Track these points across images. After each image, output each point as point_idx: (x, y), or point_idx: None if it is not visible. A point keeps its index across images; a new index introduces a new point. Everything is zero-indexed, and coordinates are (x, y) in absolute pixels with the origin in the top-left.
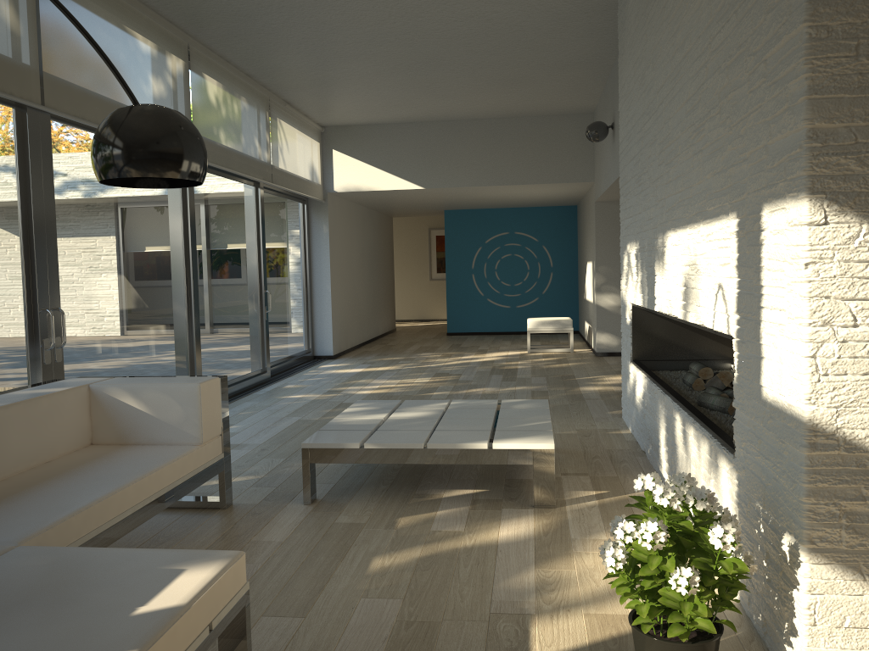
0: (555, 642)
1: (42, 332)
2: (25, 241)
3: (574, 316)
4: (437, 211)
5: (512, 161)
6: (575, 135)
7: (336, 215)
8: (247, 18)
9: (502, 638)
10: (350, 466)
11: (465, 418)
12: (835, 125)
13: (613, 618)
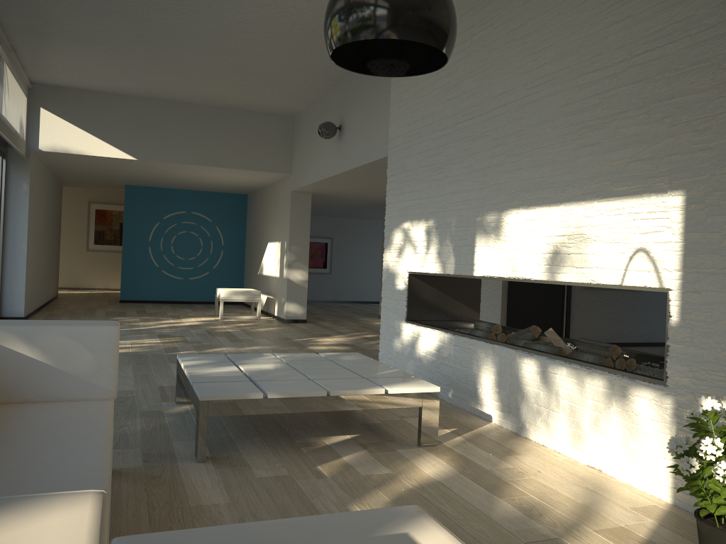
0: None
1: None
2: None
3: None
4: (116, 185)
5: (223, 146)
6: (278, 132)
7: (34, 174)
8: None
9: None
10: (193, 422)
11: (319, 368)
12: None
13: (617, 531)
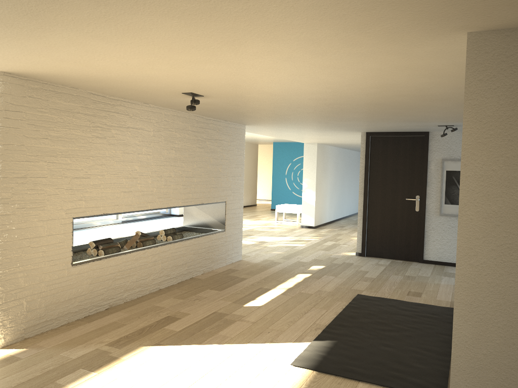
0: None
1: None
2: None
3: None
4: (272, 142)
5: None
6: None
7: None
8: None
9: None
10: None
11: None
12: None
13: None
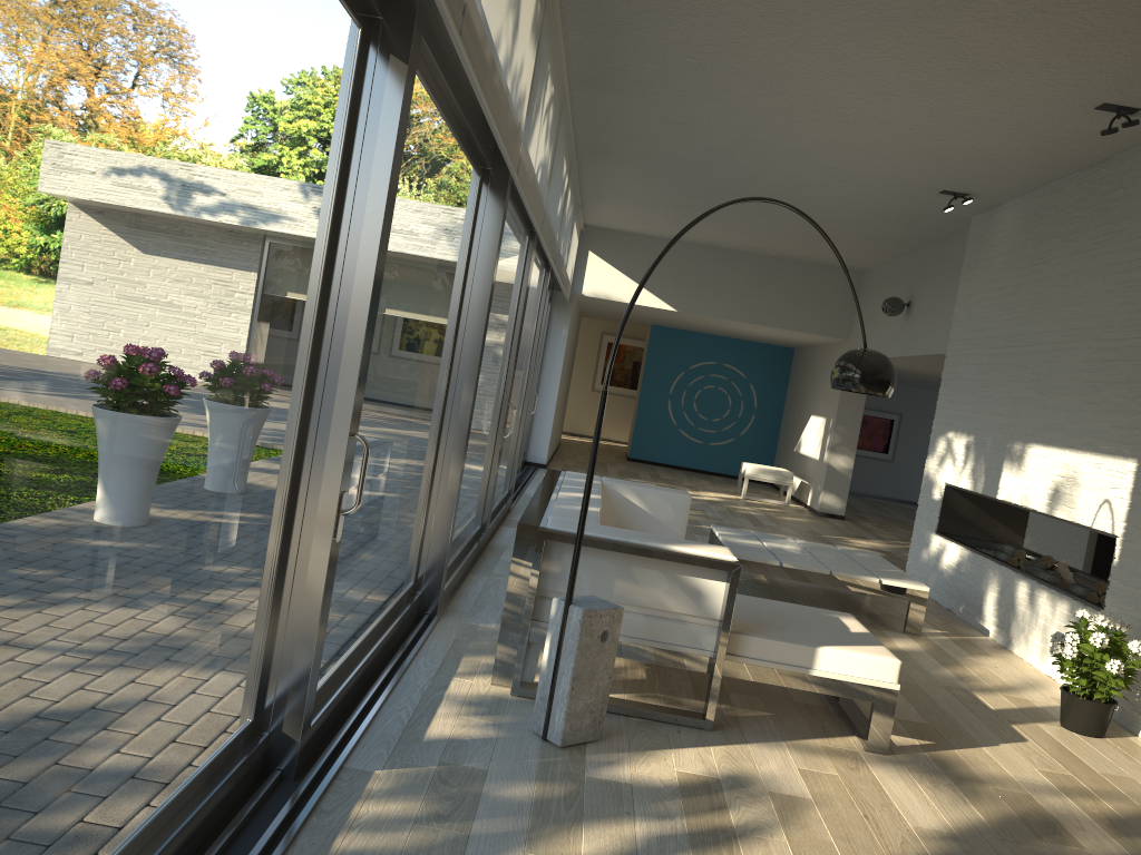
0: (997, 704)
1: (504, 423)
2: (511, 345)
3: (769, 466)
4: (641, 323)
5: (772, 302)
6: (840, 289)
7: (571, 317)
8: (645, 158)
9: (964, 697)
10: None
11: (830, 556)
12: None
13: (1021, 699)
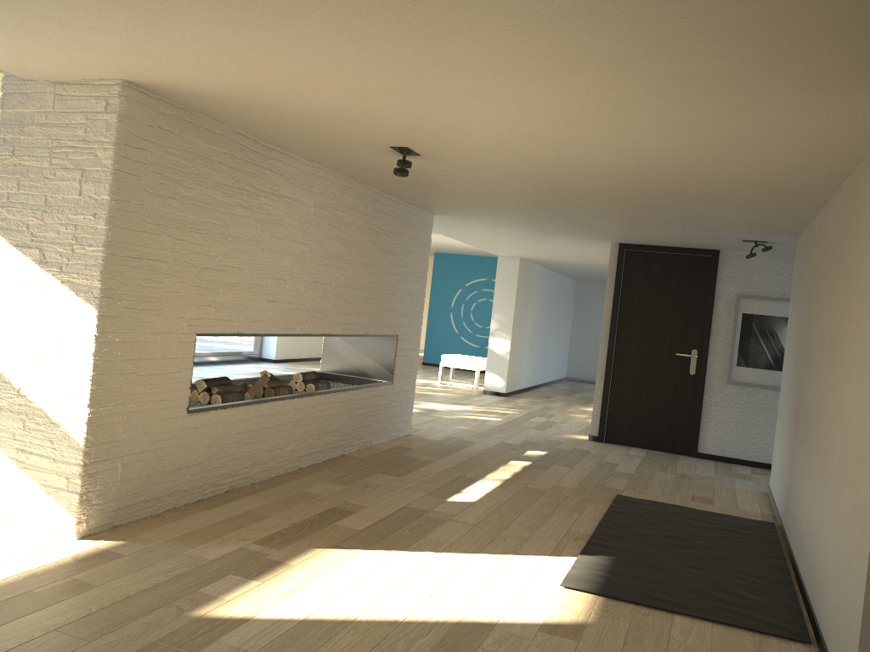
0: None
1: None
2: None
3: None
4: (431, 252)
5: None
6: None
7: None
8: None
9: None
10: None
11: None
12: (2, 191)
13: None
